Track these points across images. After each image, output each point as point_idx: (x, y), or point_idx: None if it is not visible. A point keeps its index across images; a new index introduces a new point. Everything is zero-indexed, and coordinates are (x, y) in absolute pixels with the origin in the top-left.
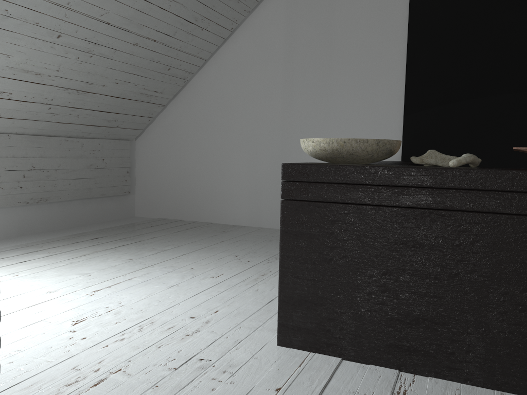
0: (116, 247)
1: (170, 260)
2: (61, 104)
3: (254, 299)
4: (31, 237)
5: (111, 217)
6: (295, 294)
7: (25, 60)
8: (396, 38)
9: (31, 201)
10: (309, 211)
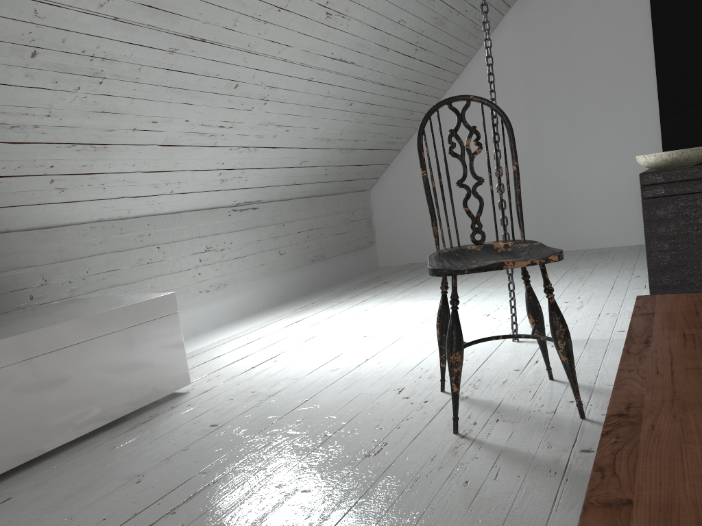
0: (418, 284)
1: (484, 283)
2: (333, 164)
3: (597, 289)
4: (324, 291)
5: (364, 269)
6: (661, 263)
7: (325, 130)
8: (641, 47)
9: (315, 258)
10: (665, 203)
